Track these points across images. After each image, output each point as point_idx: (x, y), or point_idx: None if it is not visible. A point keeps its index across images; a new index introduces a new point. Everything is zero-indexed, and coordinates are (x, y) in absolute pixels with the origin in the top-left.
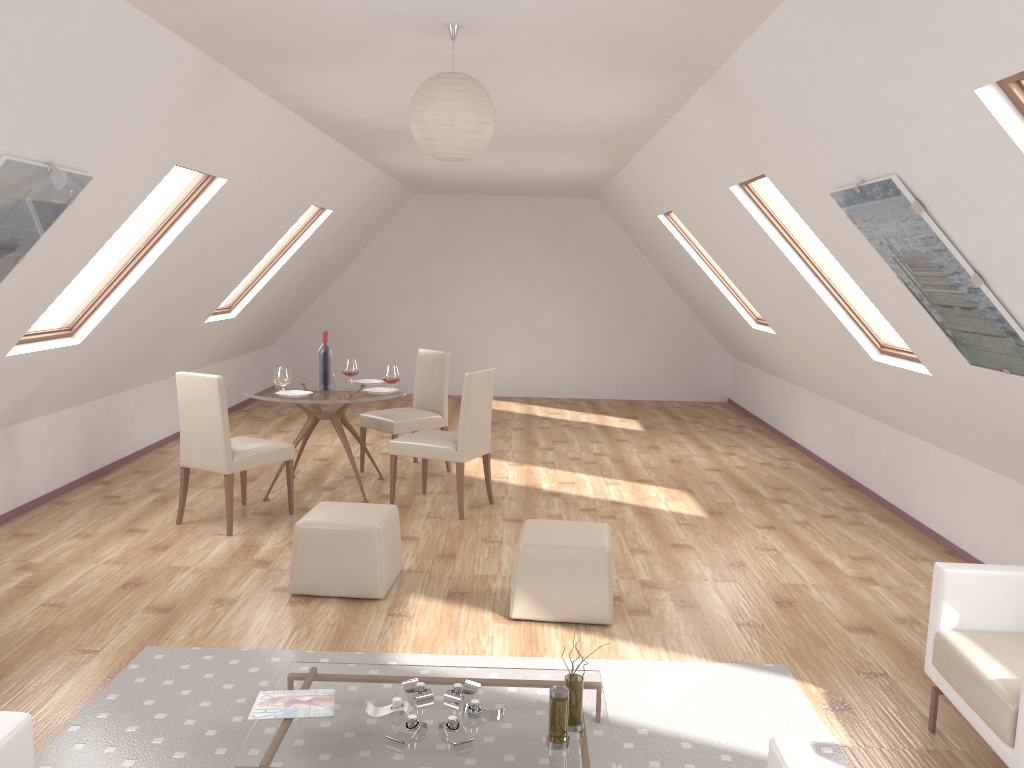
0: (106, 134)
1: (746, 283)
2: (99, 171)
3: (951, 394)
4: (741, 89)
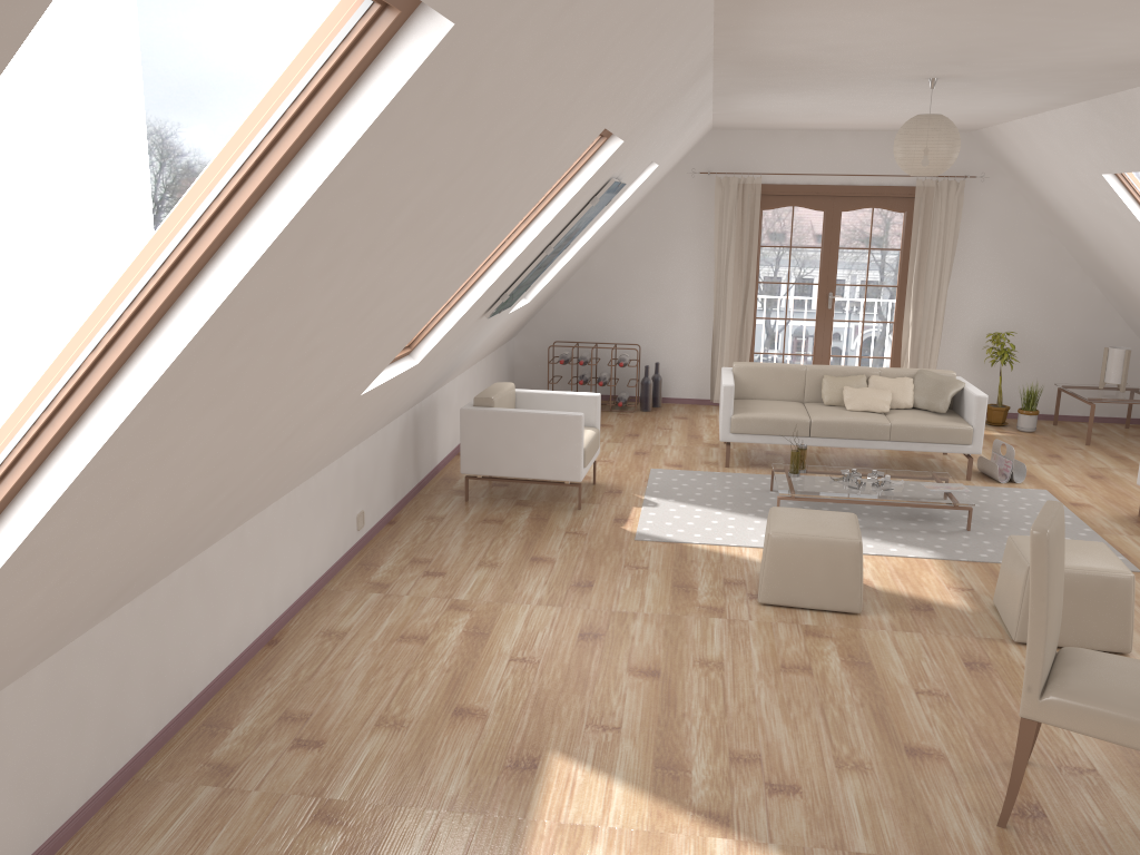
0: None
1: (268, 353)
2: None
3: (404, 379)
4: (692, 85)
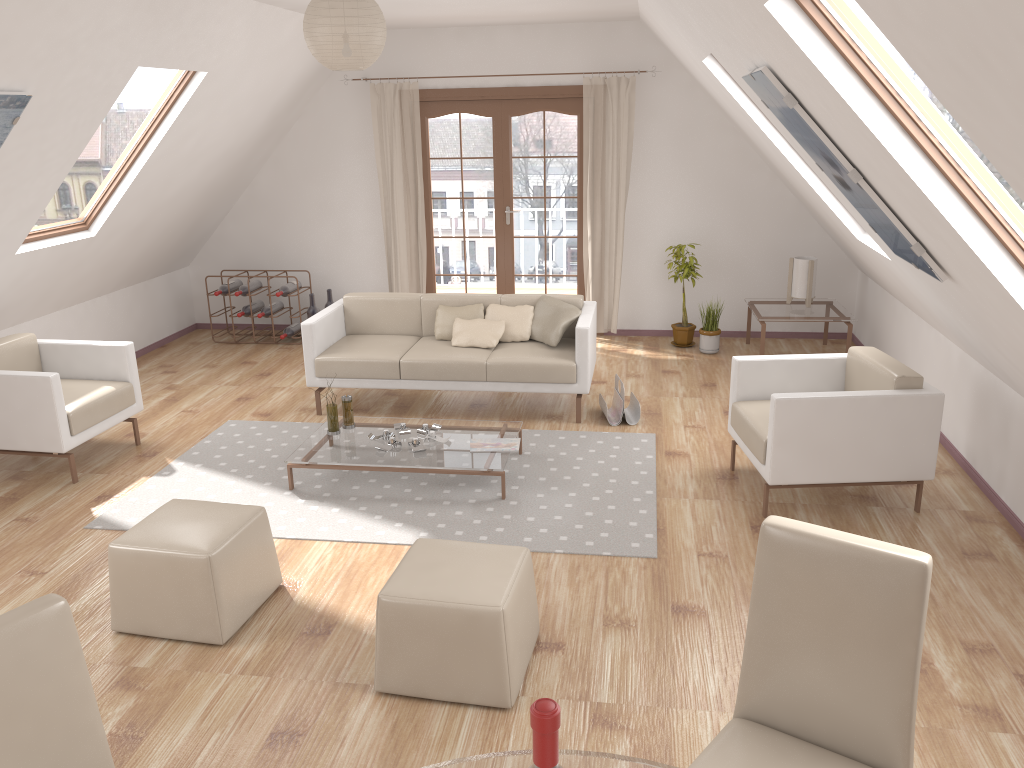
0: (726, 21)
1: None
2: (768, 58)
3: None
4: None
